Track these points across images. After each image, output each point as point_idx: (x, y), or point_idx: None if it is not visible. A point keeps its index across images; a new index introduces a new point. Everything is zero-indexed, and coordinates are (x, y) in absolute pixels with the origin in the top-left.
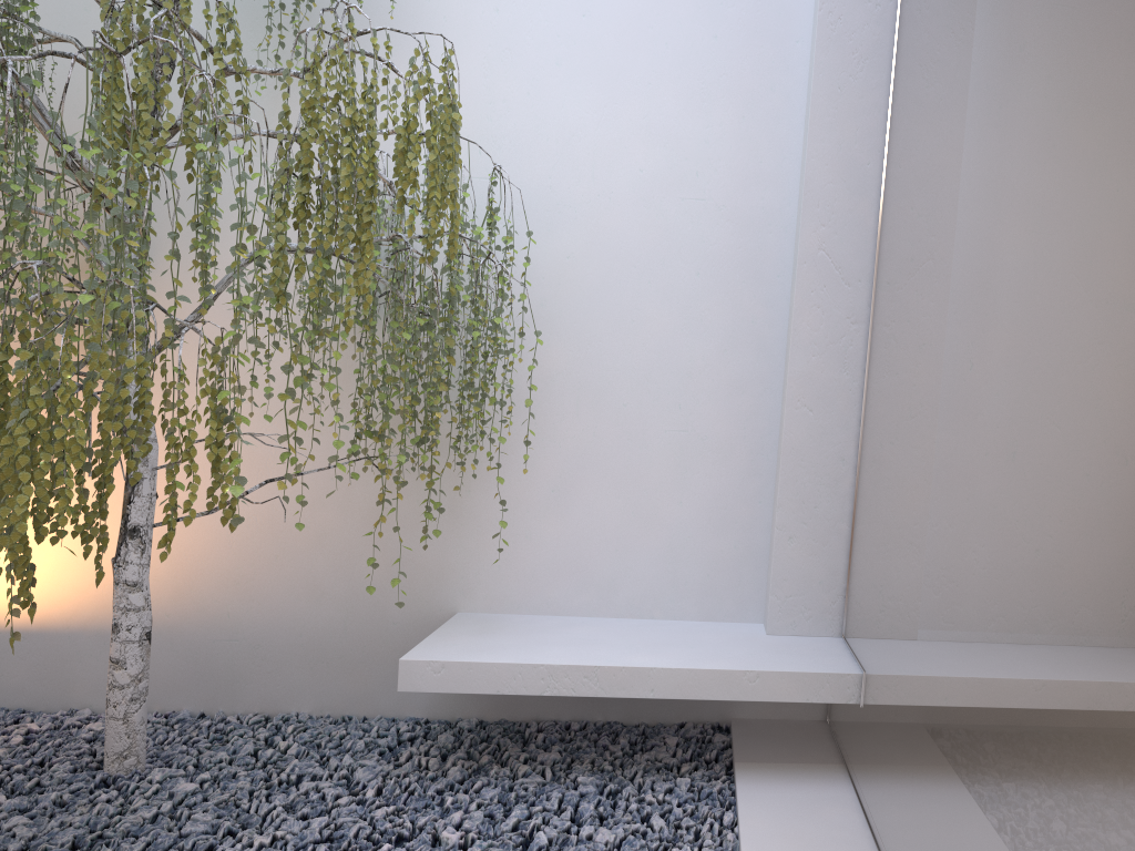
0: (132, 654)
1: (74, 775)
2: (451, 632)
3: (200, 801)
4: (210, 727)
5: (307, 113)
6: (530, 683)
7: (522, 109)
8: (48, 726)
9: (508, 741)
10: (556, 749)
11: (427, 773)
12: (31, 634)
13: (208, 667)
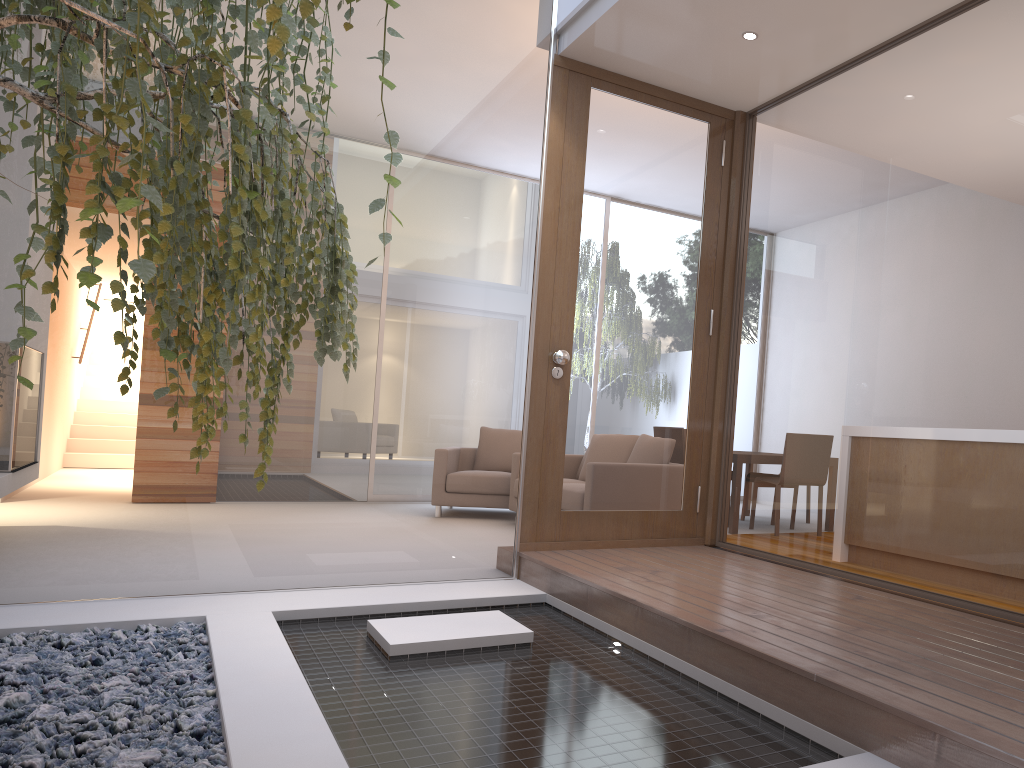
0: None
1: None
2: None
3: None
4: None
5: None
6: None
7: None
8: None
9: None
10: None
11: None
12: None
13: None
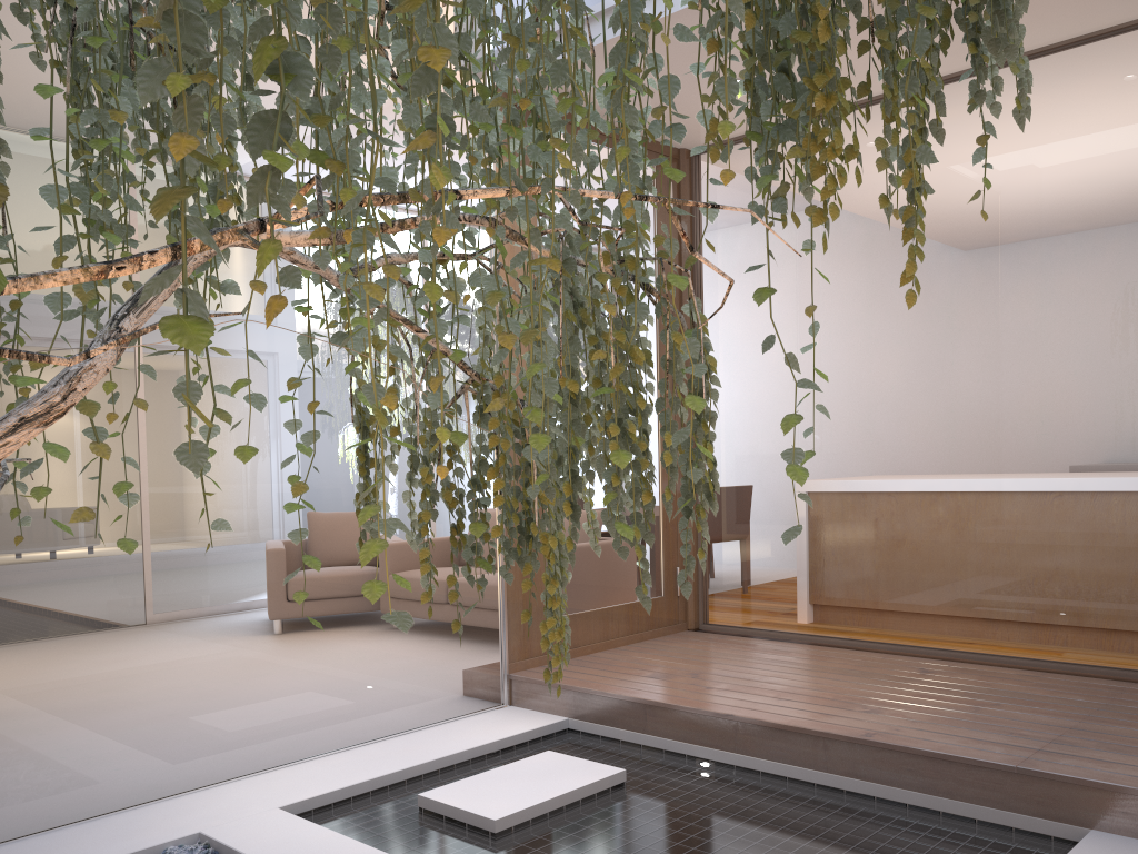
0: None
1: None
2: None
3: None
4: None
5: None
6: None
7: None
8: None
9: None
10: None
11: None
12: None
13: None
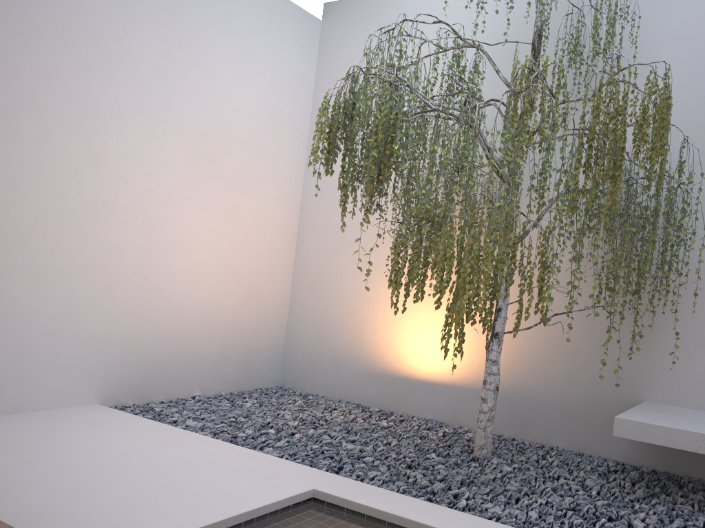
0: (490, 396)
1: (461, 453)
2: (641, 409)
3: (512, 477)
4: (516, 445)
5: (594, 113)
6: (688, 443)
7: (700, 106)
8: (451, 431)
9: (670, 484)
10: (700, 494)
11: (623, 490)
12: (449, 386)
13: (518, 414)
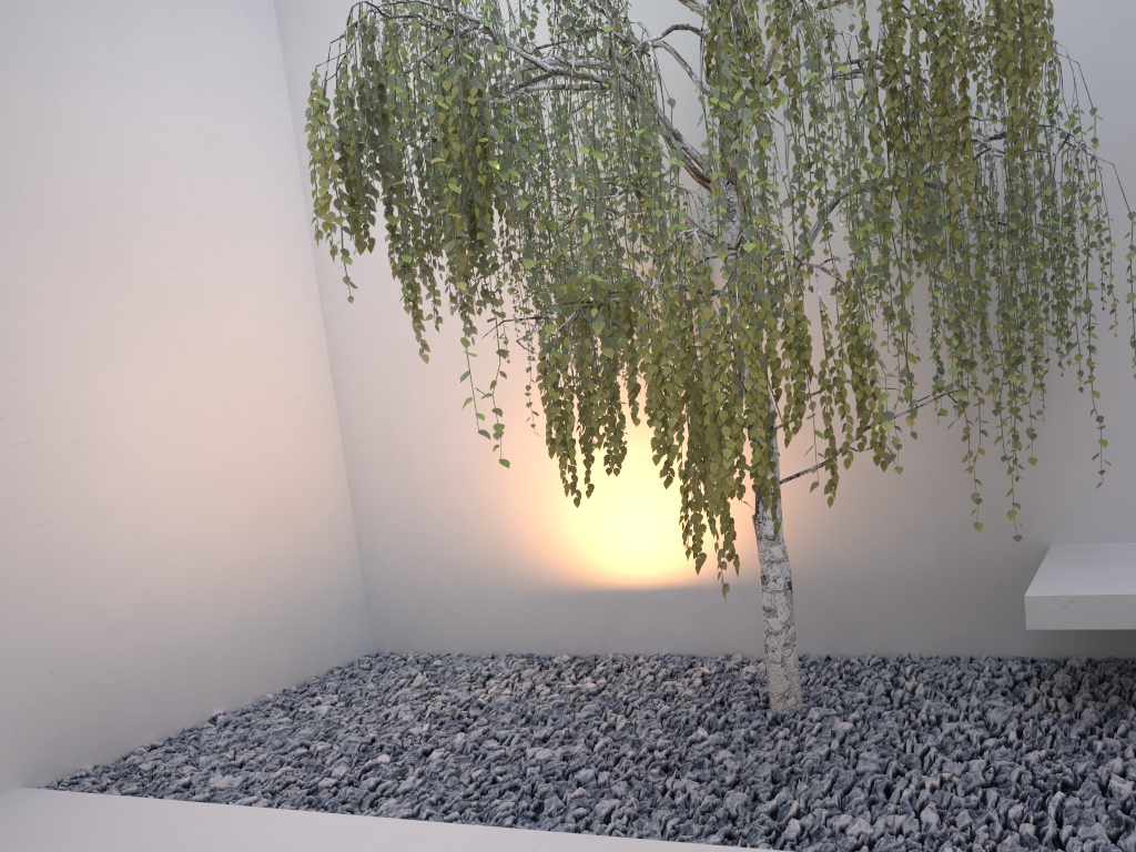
0: (780, 603)
1: (750, 713)
2: (1058, 565)
3: (858, 740)
4: (839, 669)
5: (889, 19)
6: None
7: None
8: (715, 669)
9: (1129, 681)
10: None
11: (1058, 715)
12: (689, 590)
13: (827, 613)
